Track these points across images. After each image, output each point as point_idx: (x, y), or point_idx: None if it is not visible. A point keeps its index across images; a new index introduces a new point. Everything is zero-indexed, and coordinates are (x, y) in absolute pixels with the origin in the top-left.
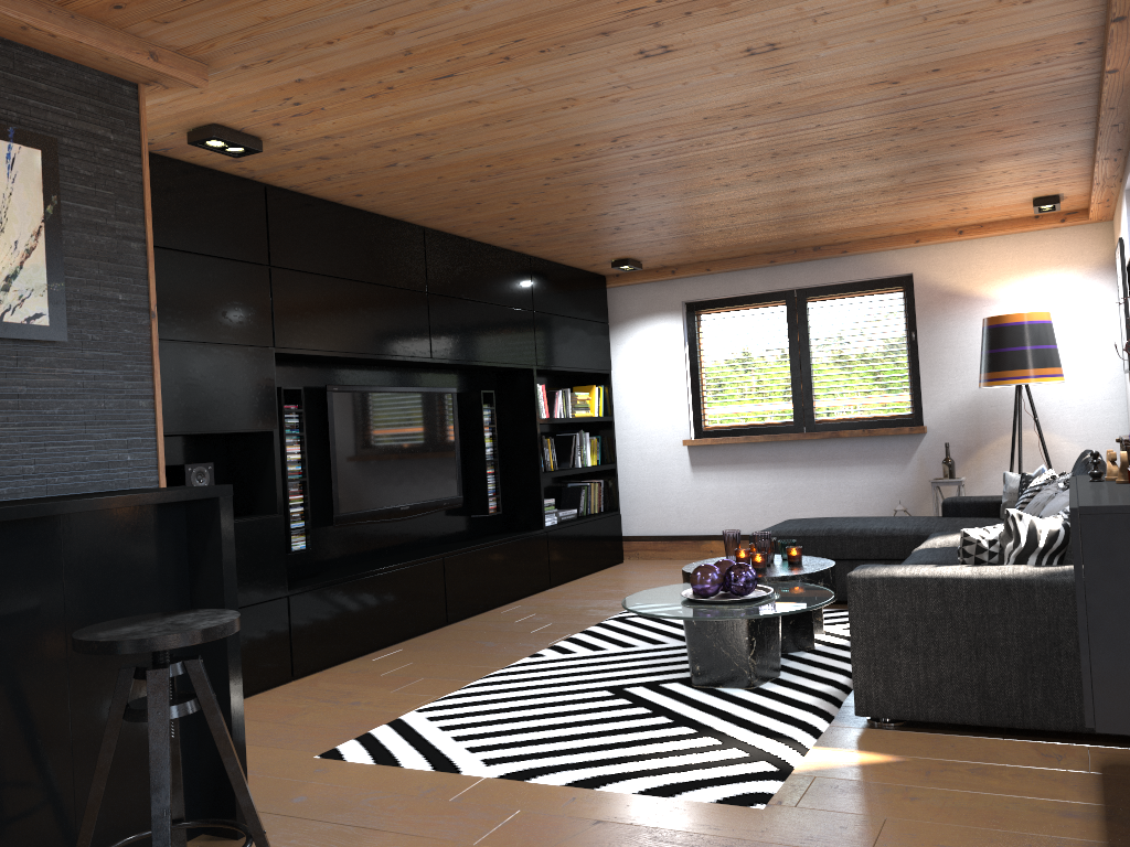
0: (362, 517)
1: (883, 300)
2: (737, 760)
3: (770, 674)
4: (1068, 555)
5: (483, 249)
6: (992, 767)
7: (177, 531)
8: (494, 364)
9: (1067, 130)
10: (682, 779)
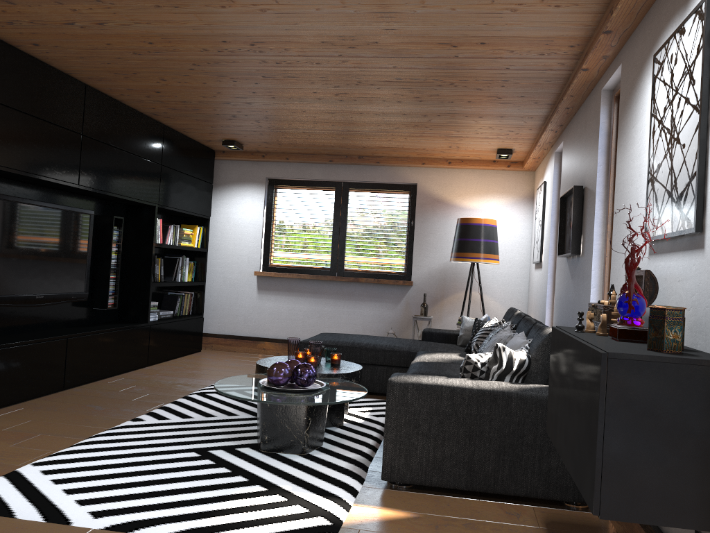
0: (2, 301)
1: (397, 197)
2: (301, 515)
3: (317, 444)
4: (529, 377)
5: (130, 112)
6: (478, 522)
7: None
8: (127, 198)
9: (536, 107)
10: (260, 532)
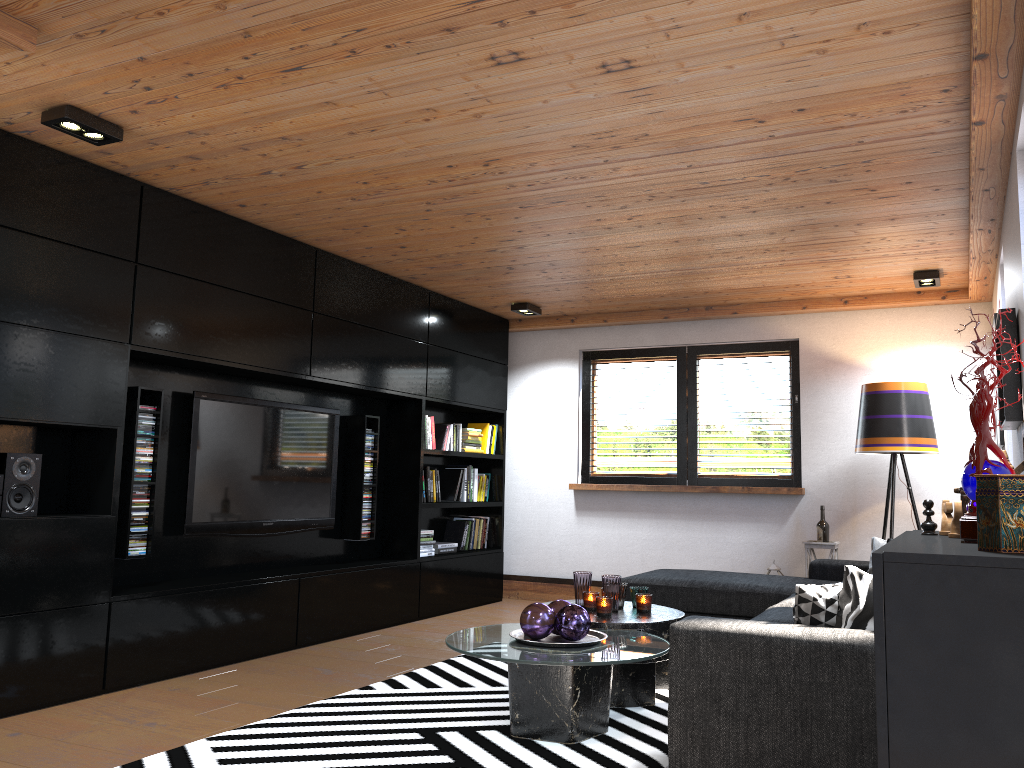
0: (218, 529)
1: (769, 362)
2: None
3: (595, 729)
4: None
5: (380, 278)
6: None
7: None
8: (380, 390)
9: (941, 196)
10: None
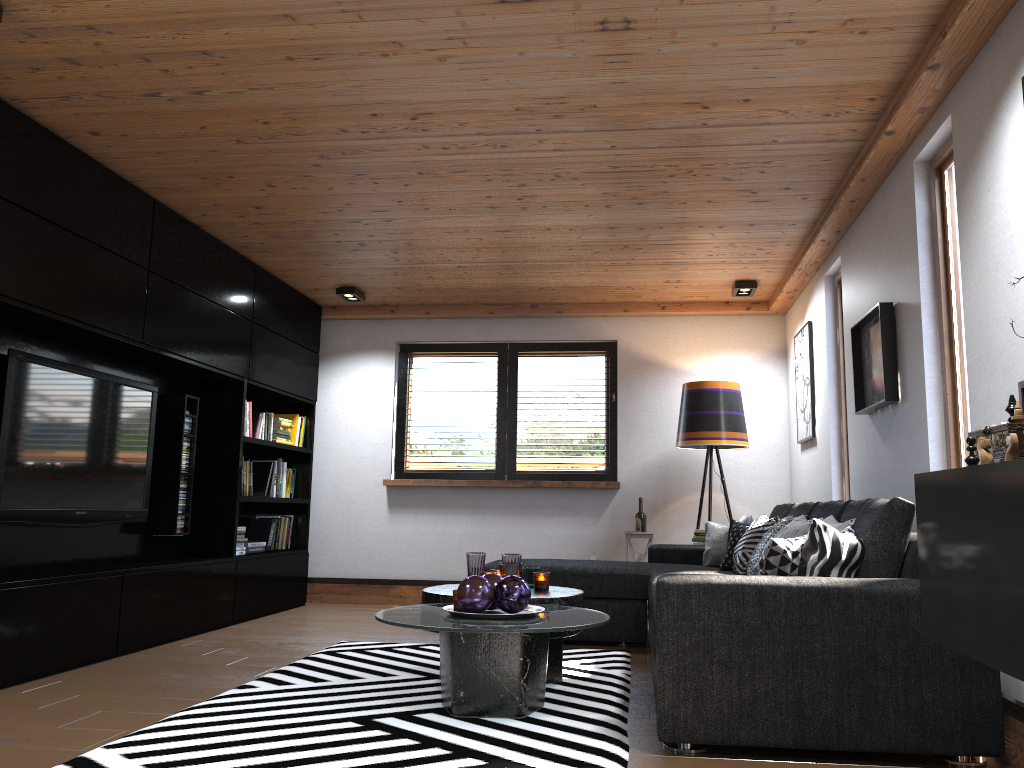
0: (28, 516)
1: (589, 361)
2: None
3: (537, 703)
4: (865, 570)
5: (212, 243)
6: None
7: None
8: (207, 367)
9: (804, 205)
10: None
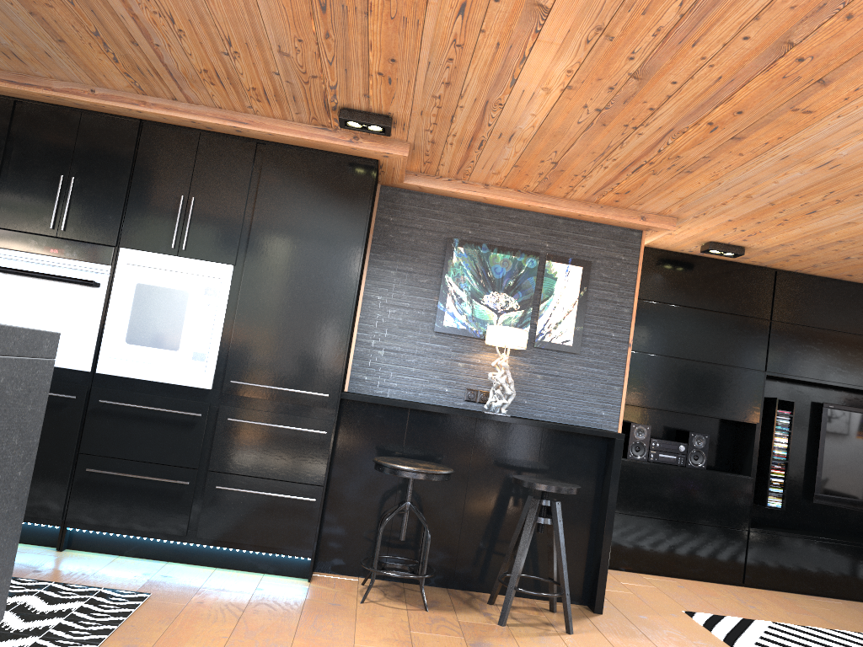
0: (841, 502)
1: None
2: None
3: None
4: None
5: None
6: None
7: (600, 451)
8: None
9: None
10: None
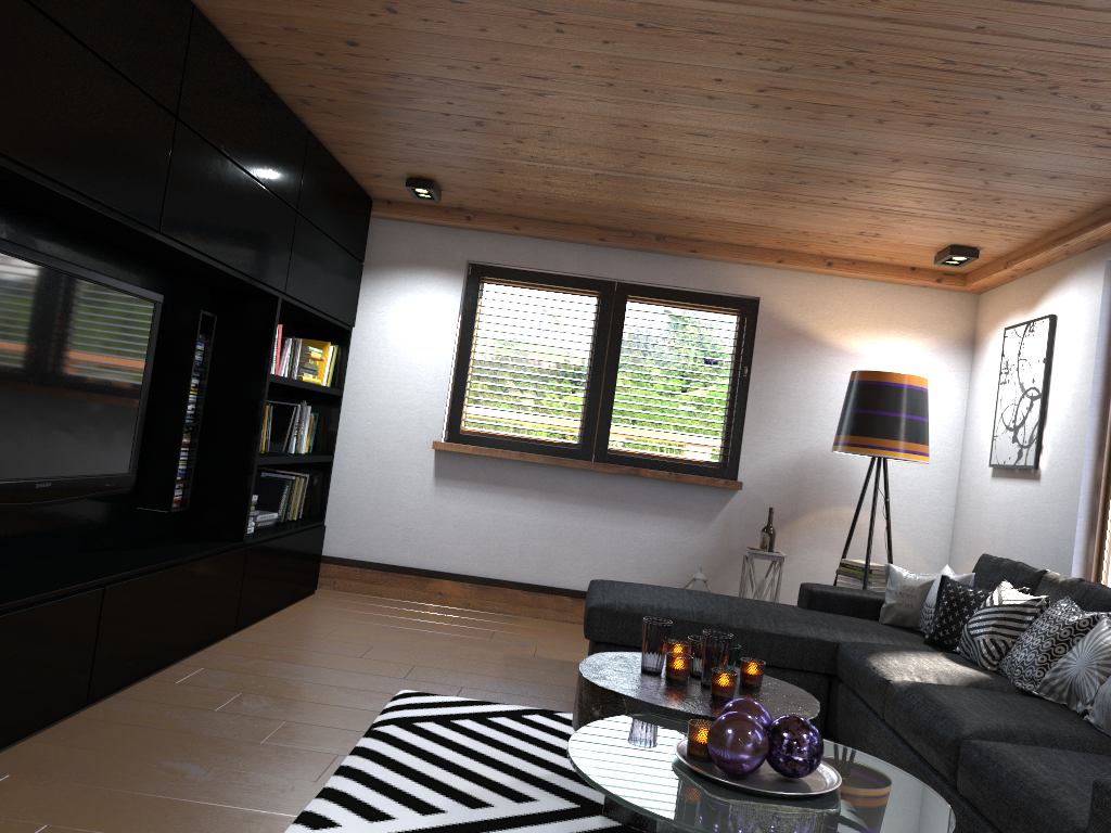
0: None
1: (719, 321)
2: None
3: None
4: None
5: (261, 88)
6: None
7: None
8: (237, 274)
9: None
10: None
